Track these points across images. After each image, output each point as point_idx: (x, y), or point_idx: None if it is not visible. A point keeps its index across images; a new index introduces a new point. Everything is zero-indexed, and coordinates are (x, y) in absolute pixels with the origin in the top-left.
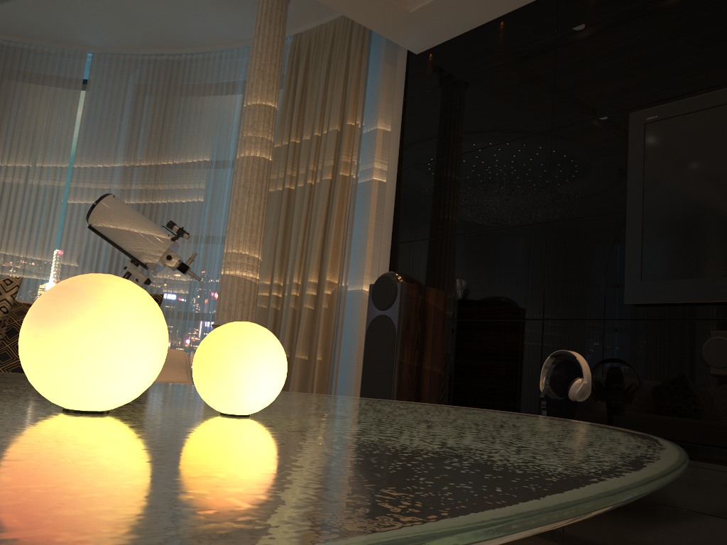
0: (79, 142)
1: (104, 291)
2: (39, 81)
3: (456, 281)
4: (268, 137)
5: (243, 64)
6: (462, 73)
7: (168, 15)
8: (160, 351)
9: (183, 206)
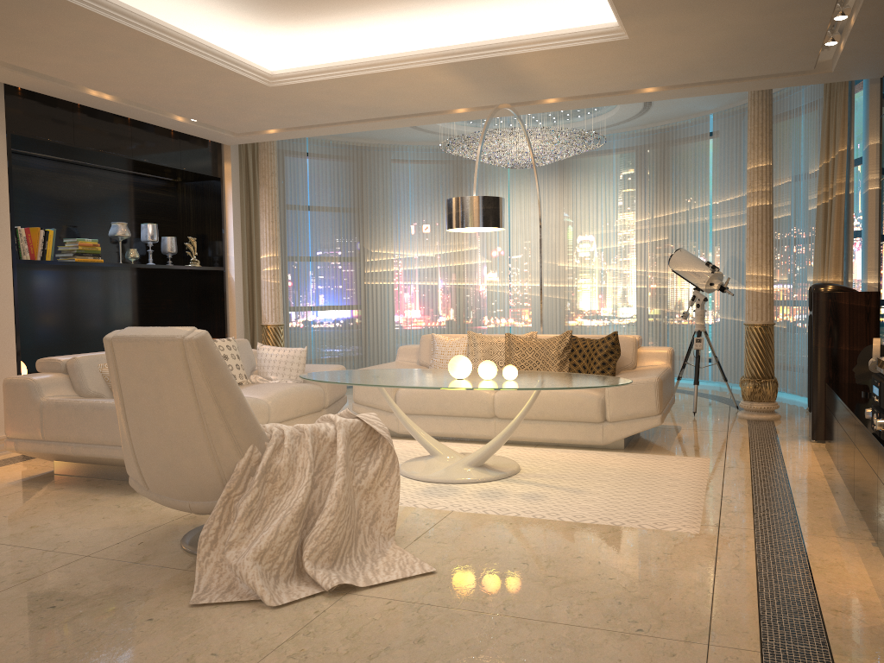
0: (713, 185)
1: (483, 363)
2: (684, 147)
3: None
4: (763, 189)
5: (804, 94)
6: None
7: None
8: (491, 371)
9: (779, 220)
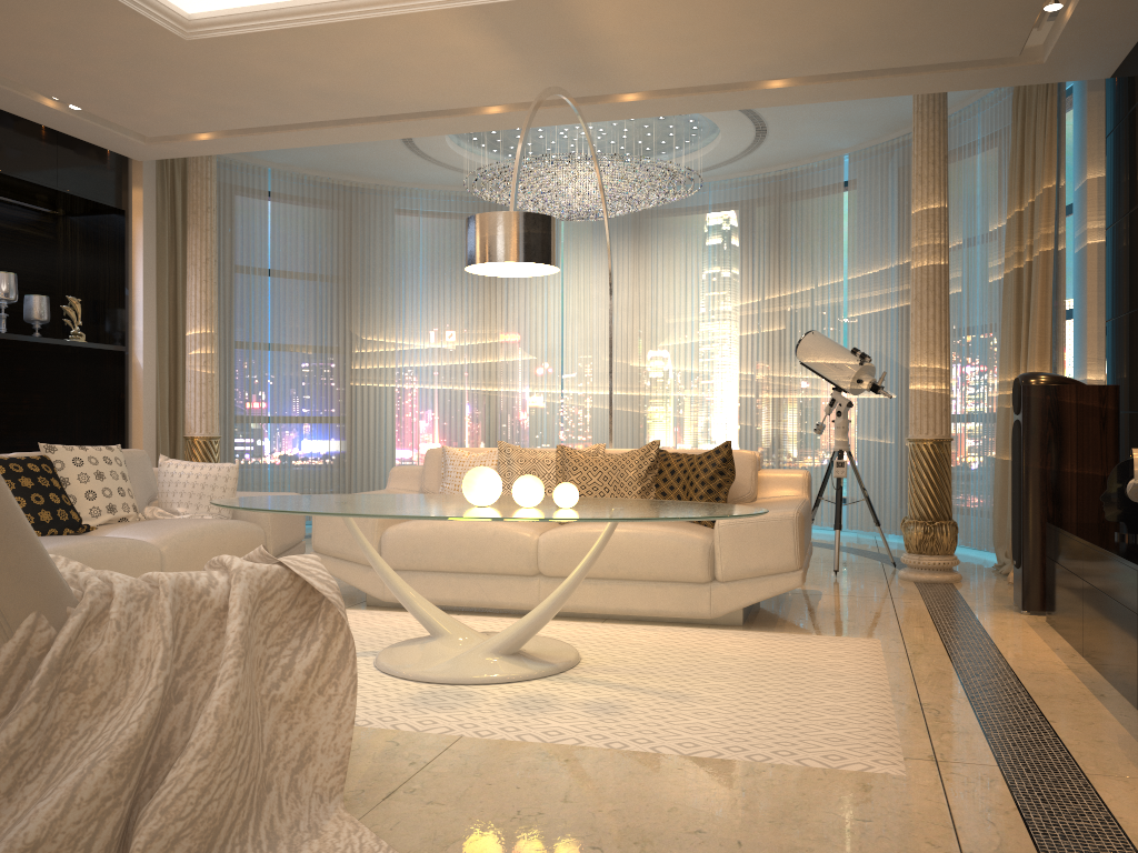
0: (849, 253)
1: (521, 480)
2: (808, 201)
3: (1135, 366)
4: (935, 241)
5: (980, 121)
6: (1131, 103)
7: (883, 107)
8: (535, 492)
9: None
